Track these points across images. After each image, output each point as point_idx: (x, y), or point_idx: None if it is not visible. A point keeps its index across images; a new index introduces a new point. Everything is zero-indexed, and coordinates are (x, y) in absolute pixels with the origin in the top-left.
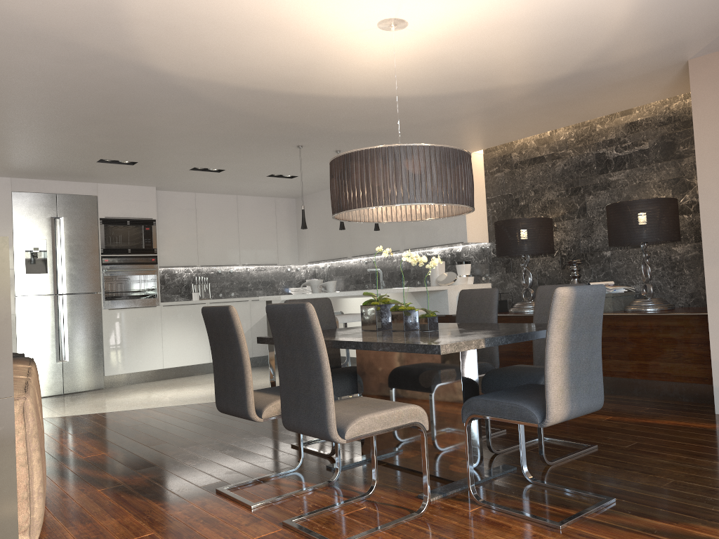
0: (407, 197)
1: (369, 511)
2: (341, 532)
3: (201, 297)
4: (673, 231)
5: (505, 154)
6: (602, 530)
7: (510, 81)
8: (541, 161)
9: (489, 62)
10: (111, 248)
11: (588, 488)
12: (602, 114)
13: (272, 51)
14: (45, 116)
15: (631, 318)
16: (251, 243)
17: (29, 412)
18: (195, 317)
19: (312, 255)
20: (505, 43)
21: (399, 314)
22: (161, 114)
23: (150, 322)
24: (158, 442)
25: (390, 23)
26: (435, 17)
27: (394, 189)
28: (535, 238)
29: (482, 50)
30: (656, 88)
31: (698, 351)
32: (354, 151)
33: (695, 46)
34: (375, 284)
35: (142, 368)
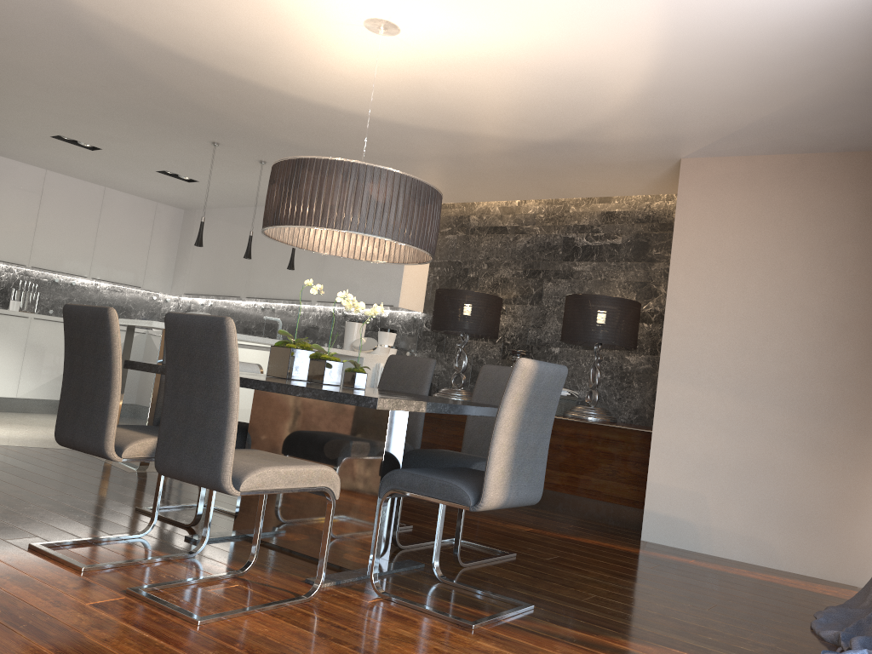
0: (364, 226)
1: (243, 589)
2: (206, 608)
3: (22, 309)
4: (631, 338)
5: (463, 215)
6: (518, 634)
7: (494, 130)
8: (502, 231)
9: (477, 102)
10: None
11: (504, 593)
12: (580, 194)
13: (224, 15)
14: None
15: (571, 424)
16: (110, 252)
17: None
18: (8, 333)
19: (193, 285)
20: (501, 85)
21: (321, 363)
22: (41, 52)
23: None
24: None
25: (379, 25)
26: (434, 33)
27: (351, 213)
28: (480, 317)
29: (474, 87)
30: (643, 180)
31: (634, 471)
32: (311, 157)
33: (691, 145)
34: (269, 337)
35: None
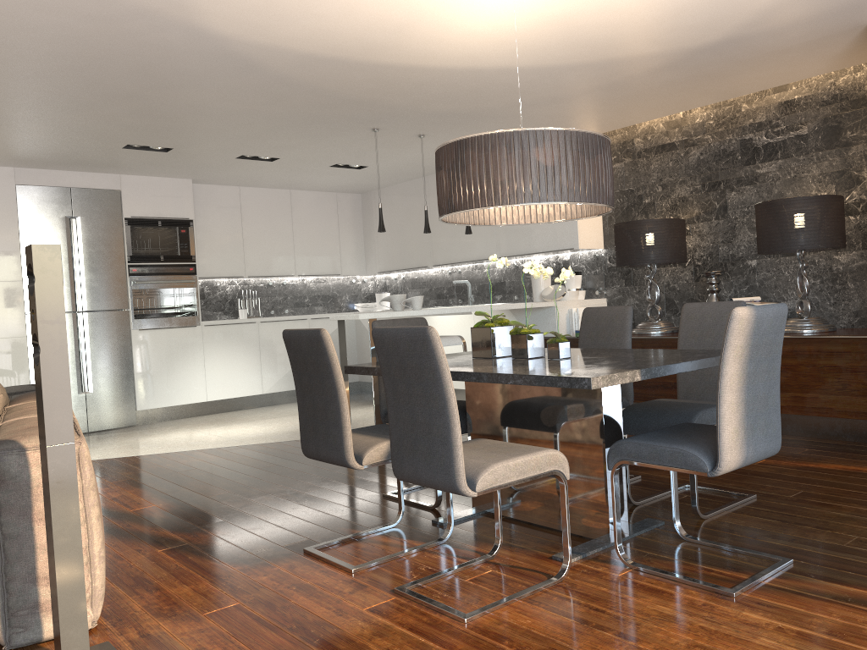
0: (537, 195)
1: (497, 575)
2: (468, 601)
3: (249, 315)
4: (838, 236)
5: (626, 140)
6: (784, 598)
7: (646, 48)
8: (670, 148)
9: (624, 24)
10: (139, 255)
11: (755, 546)
12: (751, 90)
13: (358, 9)
14: (65, 90)
15: (785, 341)
16: (308, 248)
17: (86, 460)
18: (244, 339)
19: (383, 263)
20: None
21: (522, 338)
22: (209, 88)
23: (190, 345)
24: (218, 491)
25: None
26: None
27: (522, 184)
28: (665, 244)
29: (618, 10)
30: (823, 58)
31: None
32: (471, 136)
33: None
34: (461, 299)
35: (181, 400)
